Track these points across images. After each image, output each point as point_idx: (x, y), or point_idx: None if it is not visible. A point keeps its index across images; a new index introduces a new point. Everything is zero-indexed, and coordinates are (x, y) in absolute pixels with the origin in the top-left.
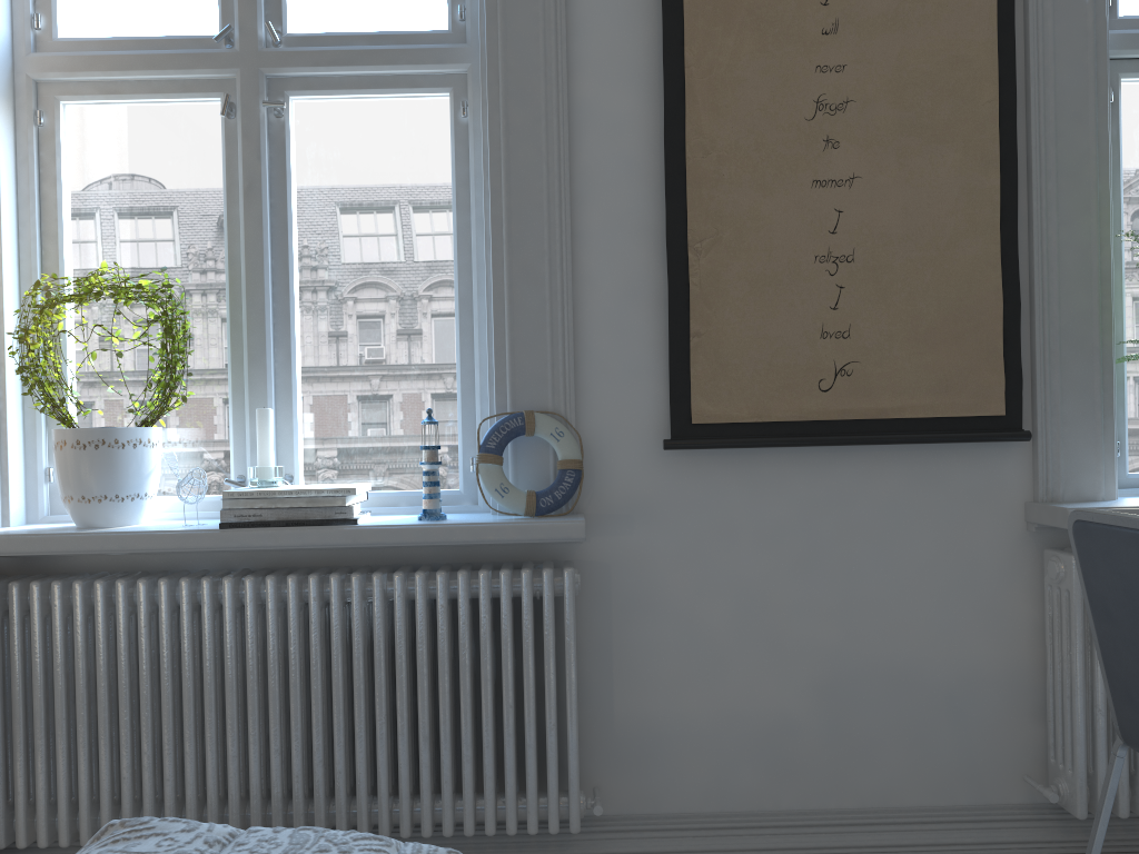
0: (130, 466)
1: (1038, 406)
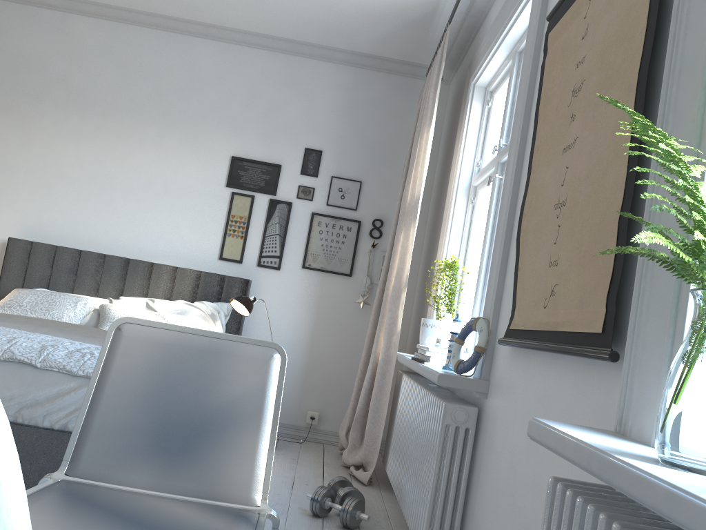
0: (428, 335)
1: (629, 326)
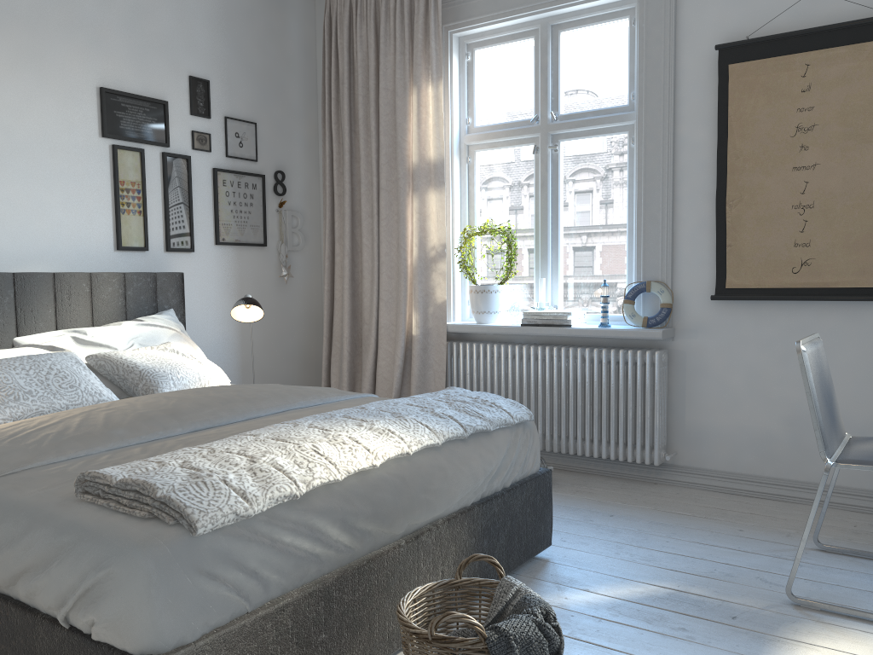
0: (493, 300)
1: None
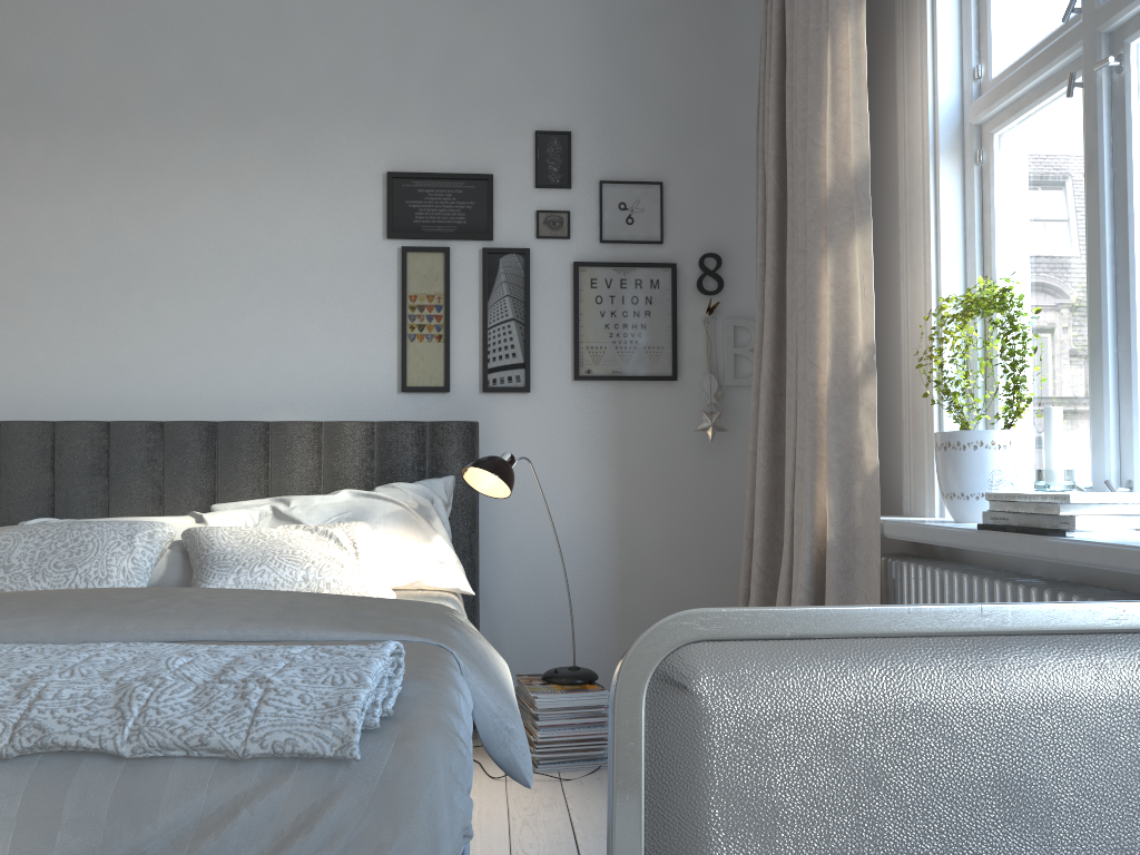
0: (971, 467)
1: None
